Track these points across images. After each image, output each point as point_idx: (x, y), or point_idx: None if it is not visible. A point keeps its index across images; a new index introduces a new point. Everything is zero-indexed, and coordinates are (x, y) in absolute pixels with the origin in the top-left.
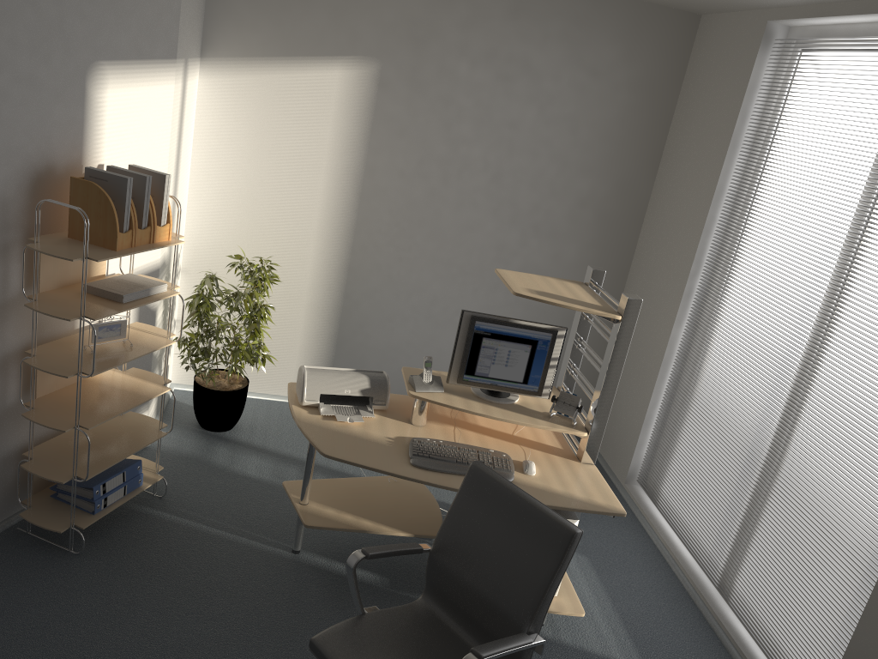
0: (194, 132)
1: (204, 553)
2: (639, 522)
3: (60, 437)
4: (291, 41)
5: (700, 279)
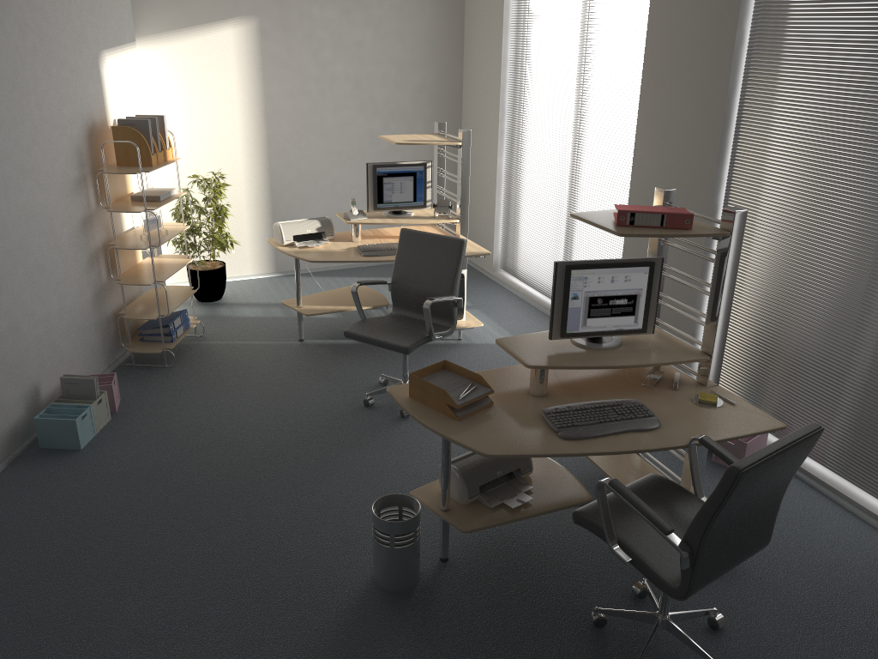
0: None
1: (247, 352)
2: (506, 289)
3: (133, 303)
4: (192, 15)
5: (506, 121)
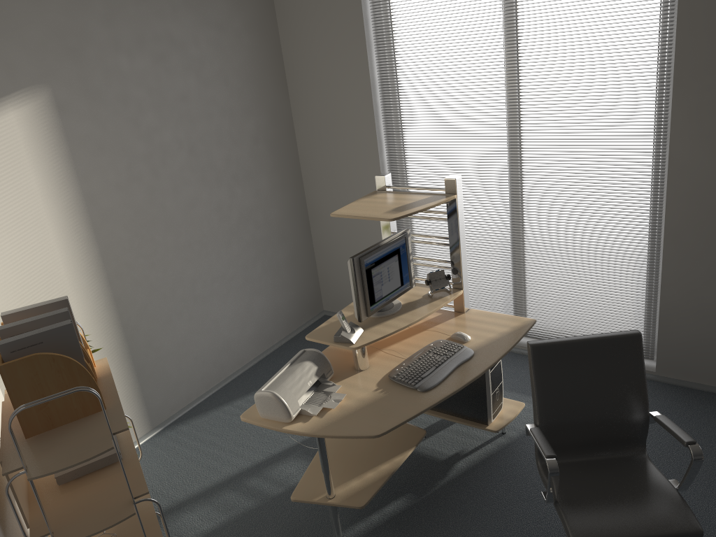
0: None
1: None
2: None
3: None
4: None
5: (386, 153)
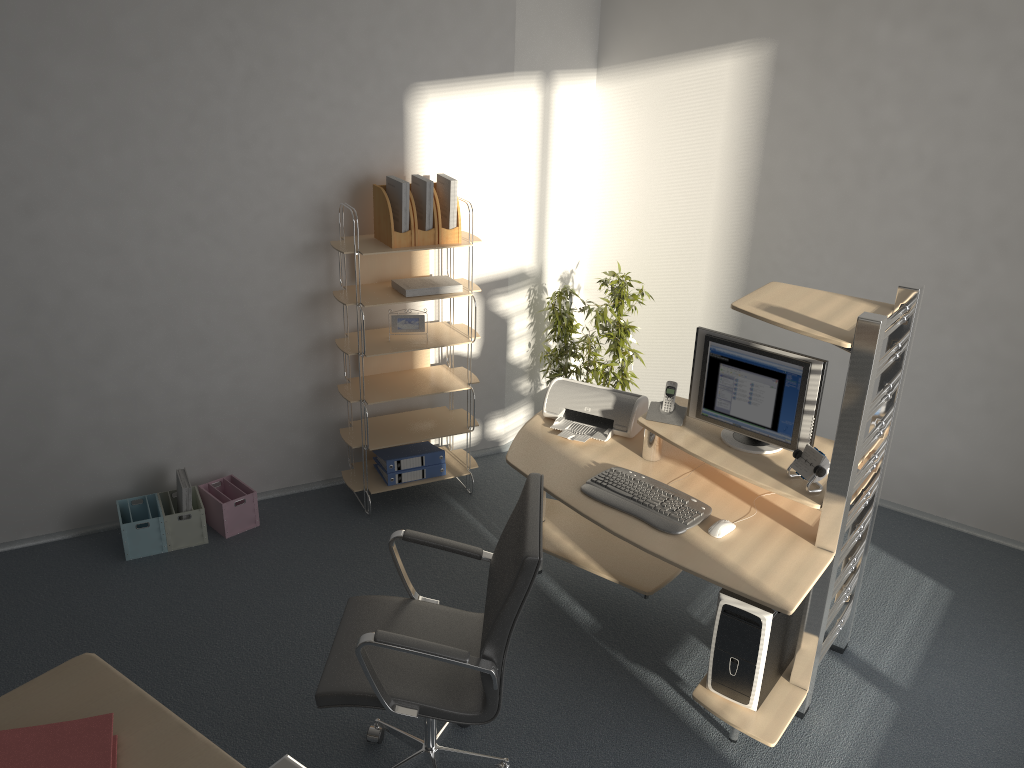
0: (592, 146)
1: None
2: None
3: (387, 416)
4: (679, 35)
5: None
